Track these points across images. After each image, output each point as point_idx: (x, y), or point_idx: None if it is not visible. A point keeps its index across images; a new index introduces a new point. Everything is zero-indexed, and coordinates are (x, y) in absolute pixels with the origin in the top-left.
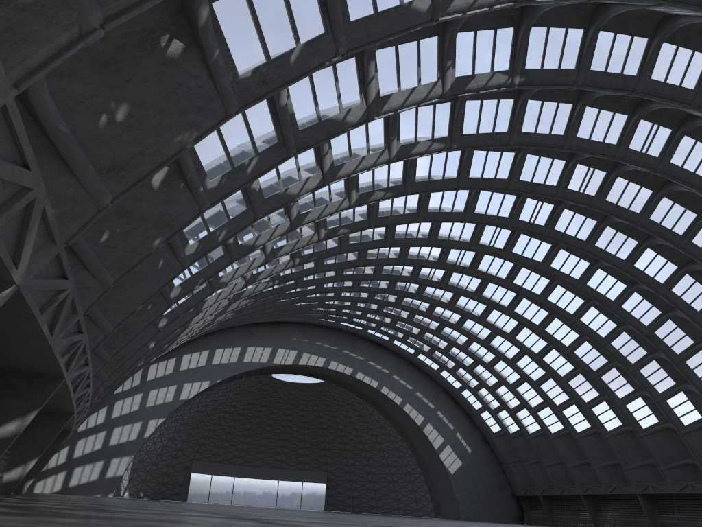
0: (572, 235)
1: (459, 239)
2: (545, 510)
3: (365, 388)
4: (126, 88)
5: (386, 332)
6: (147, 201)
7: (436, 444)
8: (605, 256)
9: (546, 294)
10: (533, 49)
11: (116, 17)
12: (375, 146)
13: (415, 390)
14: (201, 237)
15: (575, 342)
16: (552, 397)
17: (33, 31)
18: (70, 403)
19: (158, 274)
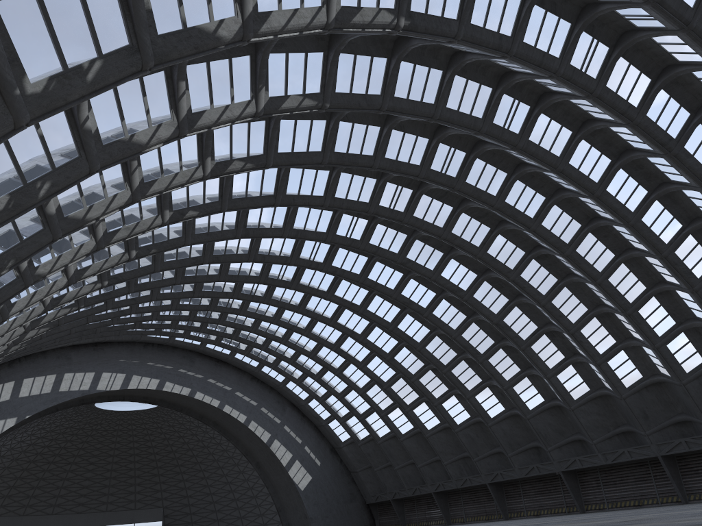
0: (430, 222)
1: (316, 229)
2: (397, 513)
3: (205, 408)
4: None
5: (228, 345)
6: None
7: (284, 461)
8: (461, 243)
9: (400, 289)
10: None
11: None
12: (240, 94)
13: (259, 406)
14: (13, 190)
15: (426, 337)
16: (402, 397)
17: None
18: None
19: None
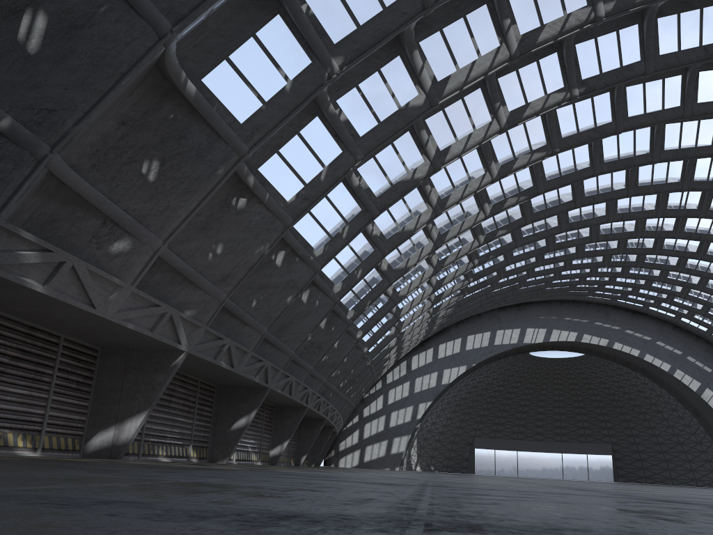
0: None
1: (642, 209)
2: None
3: (629, 357)
4: (218, 235)
5: (635, 299)
6: (276, 275)
7: None
8: None
9: None
10: (585, 61)
11: (169, 237)
12: (475, 173)
13: (685, 355)
14: (343, 278)
15: None
16: None
17: (133, 261)
18: (294, 401)
19: (317, 310)
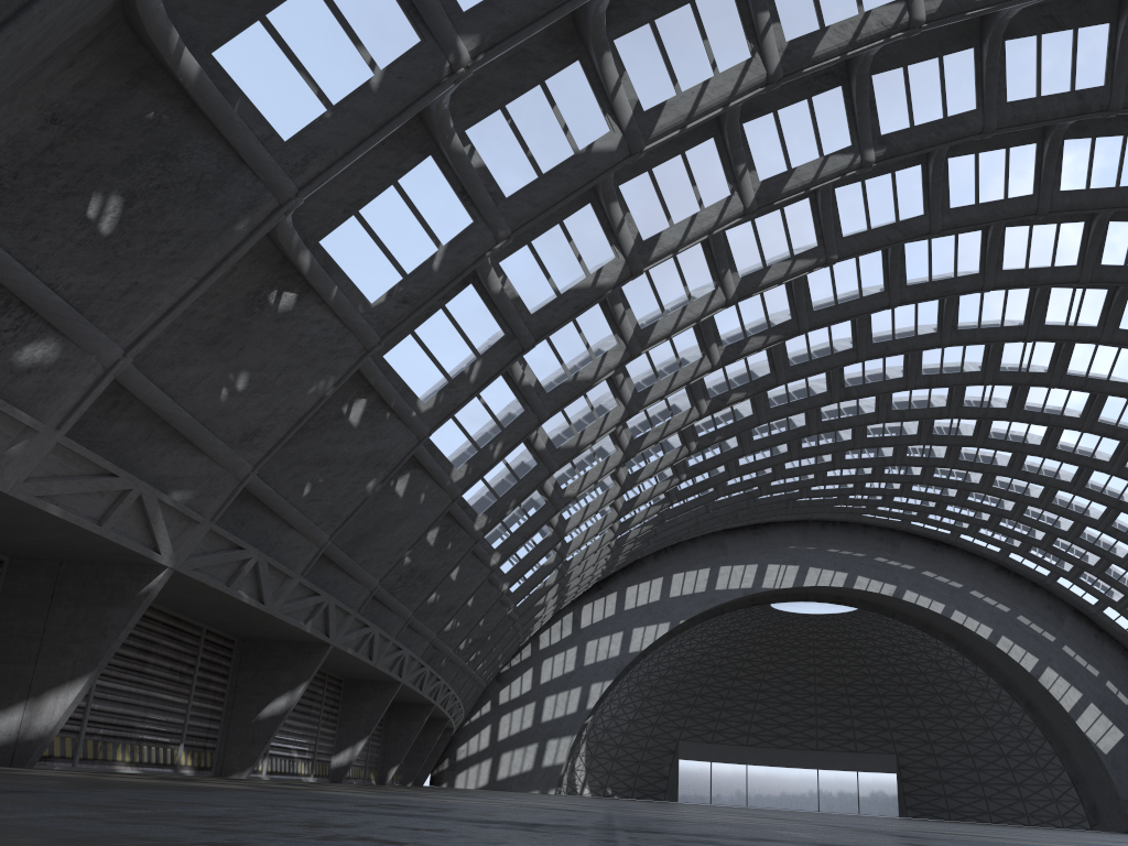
0: None
1: (961, 369)
2: None
3: (927, 614)
4: (241, 356)
5: (939, 521)
6: (349, 441)
7: (1067, 704)
8: None
9: None
10: (886, 104)
11: (135, 344)
12: (699, 288)
13: (1014, 613)
14: (469, 457)
15: None
16: None
17: (61, 383)
18: (378, 670)
19: (422, 510)
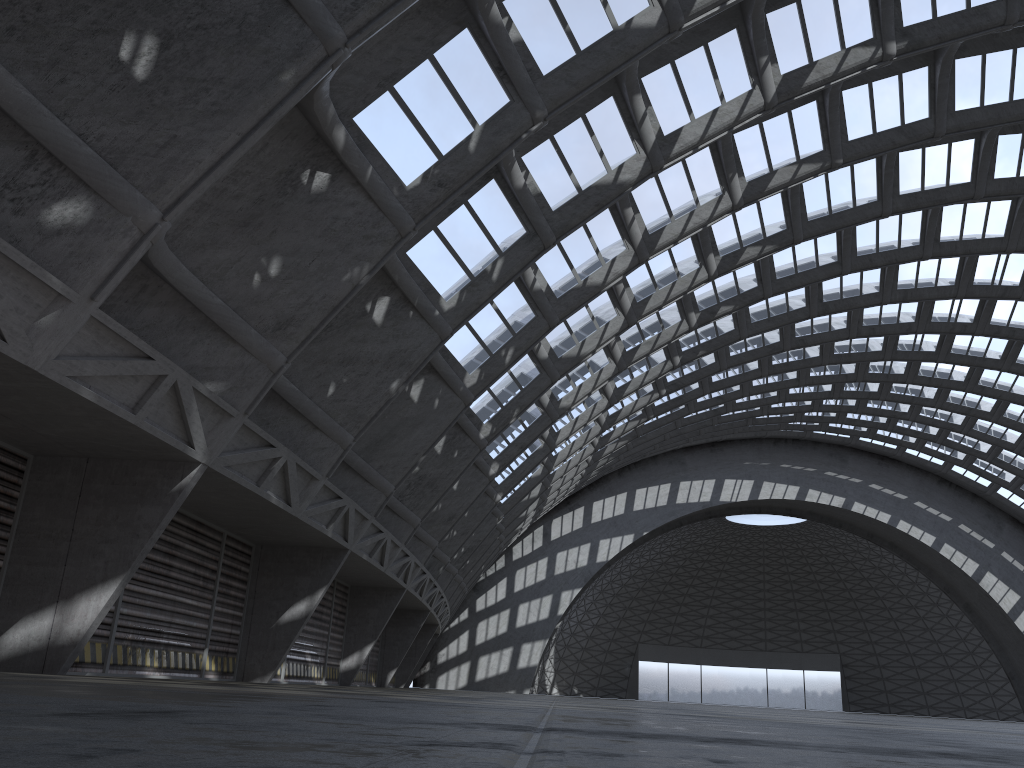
0: None
1: (935, 283)
2: None
3: (873, 524)
4: (274, 239)
5: (887, 437)
6: (372, 340)
7: (1006, 605)
8: None
9: None
10: None
11: (174, 206)
12: (706, 193)
13: (956, 522)
14: (481, 363)
15: None
16: None
17: (94, 248)
18: (387, 576)
19: (436, 416)
